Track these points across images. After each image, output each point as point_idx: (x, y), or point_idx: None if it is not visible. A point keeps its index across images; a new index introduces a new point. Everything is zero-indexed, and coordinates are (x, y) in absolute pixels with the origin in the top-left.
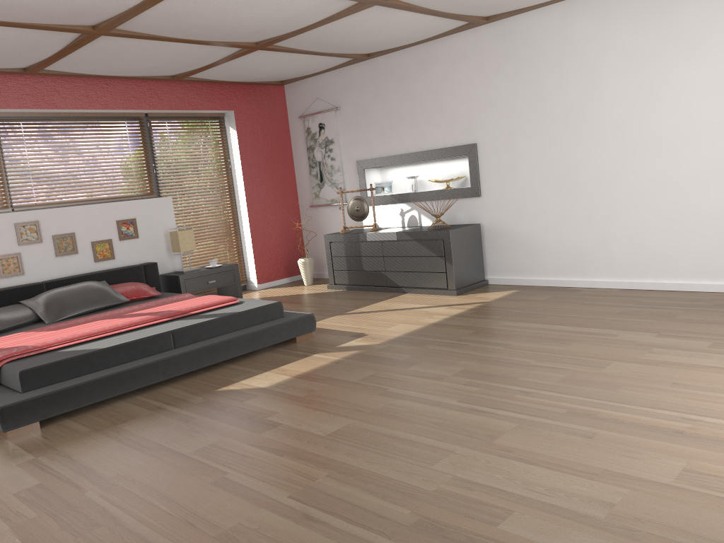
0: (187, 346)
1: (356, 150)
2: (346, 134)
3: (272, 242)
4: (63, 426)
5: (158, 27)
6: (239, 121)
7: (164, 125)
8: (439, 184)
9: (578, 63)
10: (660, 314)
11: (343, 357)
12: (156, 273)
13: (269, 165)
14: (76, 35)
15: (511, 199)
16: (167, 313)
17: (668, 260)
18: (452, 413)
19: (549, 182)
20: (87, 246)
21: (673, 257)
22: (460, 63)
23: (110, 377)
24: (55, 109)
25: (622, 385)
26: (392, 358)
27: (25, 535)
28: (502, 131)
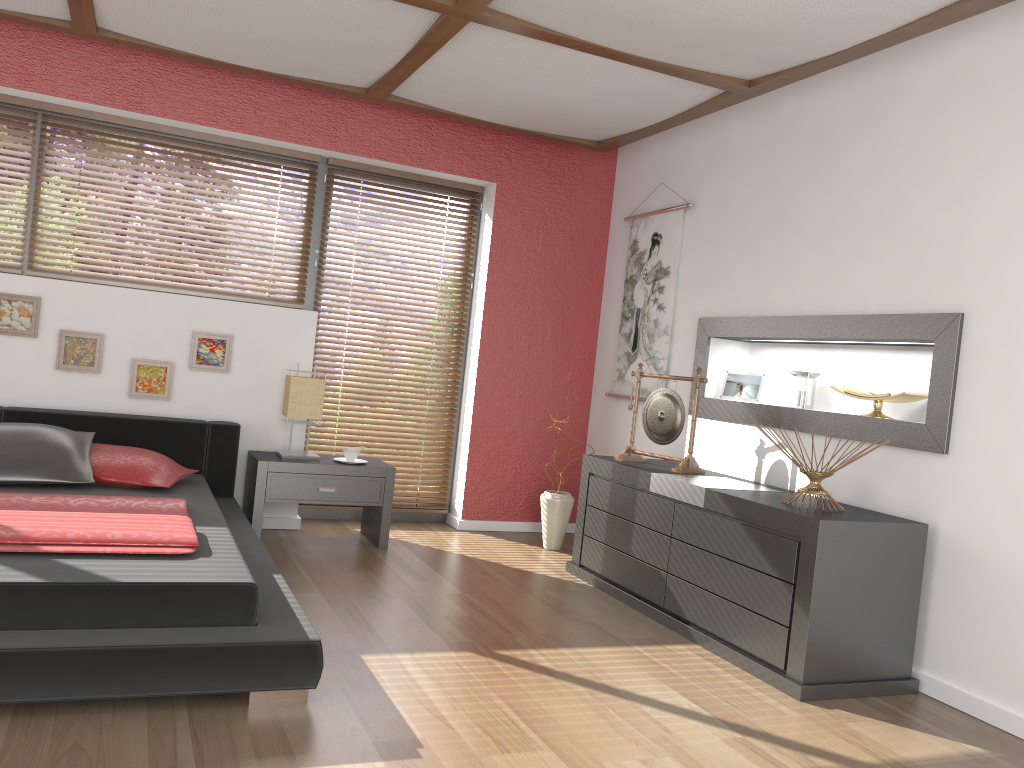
0: None
1: (704, 295)
2: (693, 260)
3: (515, 445)
4: None
5: None
6: (502, 205)
7: (356, 185)
8: (863, 402)
9: None
10: None
11: None
12: (232, 446)
13: (547, 298)
14: None
15: None
16: None
17: None
18: None
19: None
20: (122, 364)
21: None
22: (963, 109)
23: None
24: (141, 114)
25: None
26: None
27: None
28: None
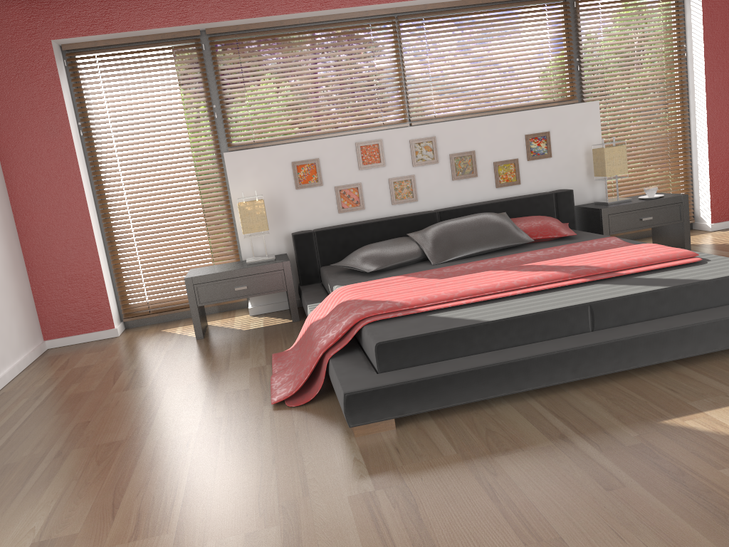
0: (612, 329)
1: None
2: None
3: None
4: (423, 433)
5: None
6: None
7: (595, 3)
8: None
9: None
10: None
11: None
12: (570, 205)
13: None
14: None
15: None
16: (583, 270)
17: None
18: None
19: None
20: (488, 168)
21: None
22: None
23: (493, 369)
24: None
25: None
26: None
27: None
28: None
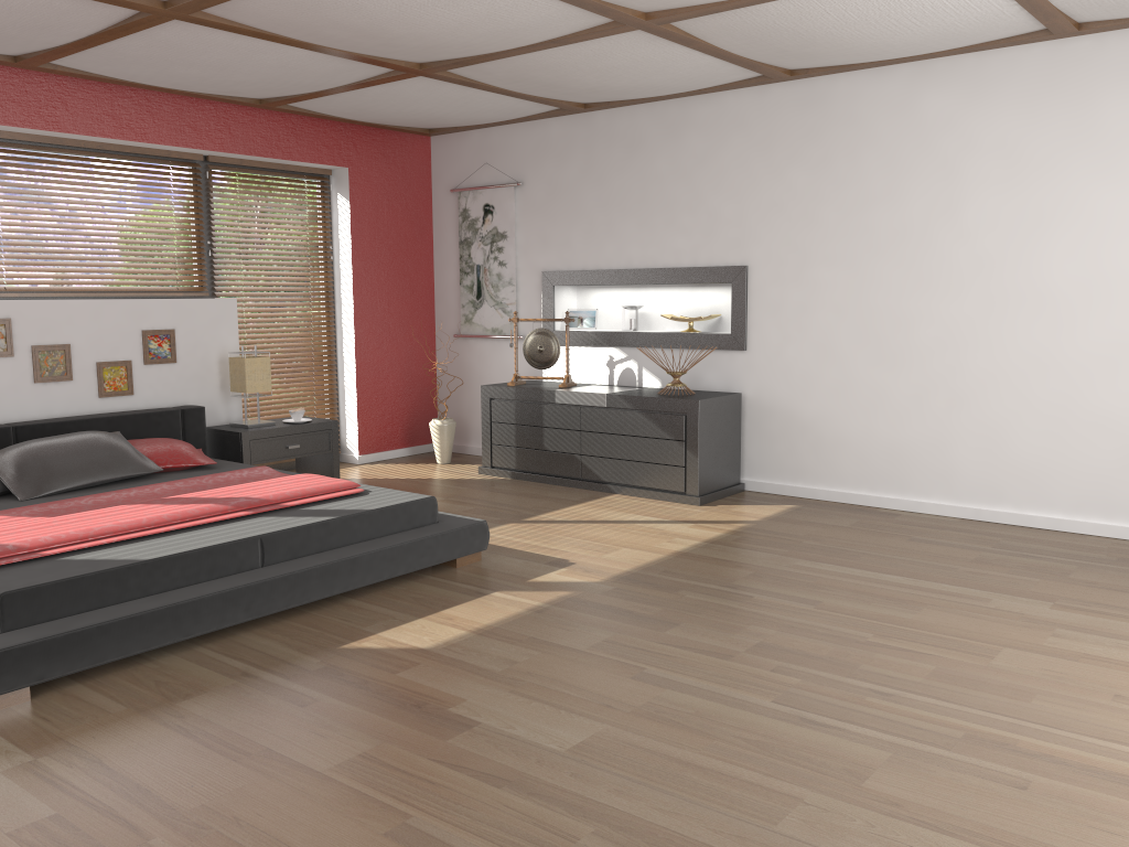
0: (283, 563)
1: (544, 254)
2: (528, 227)
3: (388, 387)
4: (73, 698)
5: (274, 19)
6: (355, 187)
7: (233, 179)
8: (674, 322)
9: (928, 160)
10: (1041, 569)
11: (546, 601)
12: (202, 425)
13: (396, 262)
14: (128, 13)
15: (796, 359)
16: (244, 502)
17: (1041, 481)
18: (772, 725)
19: (860, 340)
20: (89, 369)
21: (1049, 476)
22: (734, 137)
23: (158, 614)
24: (56, 132)
25: (1035, 693)
26: (631, 611)
27: None
28: (792, 251)
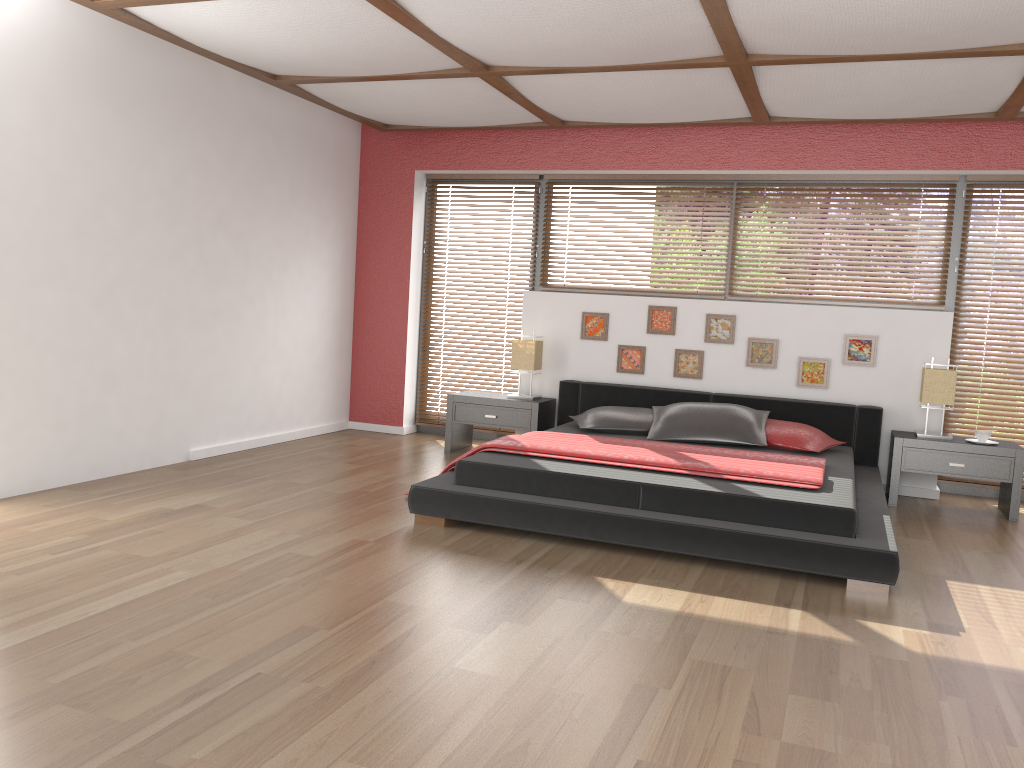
0: (653, 512)
1: None
2: None
3: None
4: (452, 533)
5: (798, 45)
6: None
7: (995, 195)
8: None
9: None
10: None
11: (804, 632)
12: (875, 426)
13: None
14: (727, 70)
15: None
16: (695, 465)
17: None
18: (572, 760)
19: None
20: (791, 361)
21: None
22: None
23: (523, 505)
24: (804, 170)
25: None
26: (835, 673)
27: (204, 575)
28: None
